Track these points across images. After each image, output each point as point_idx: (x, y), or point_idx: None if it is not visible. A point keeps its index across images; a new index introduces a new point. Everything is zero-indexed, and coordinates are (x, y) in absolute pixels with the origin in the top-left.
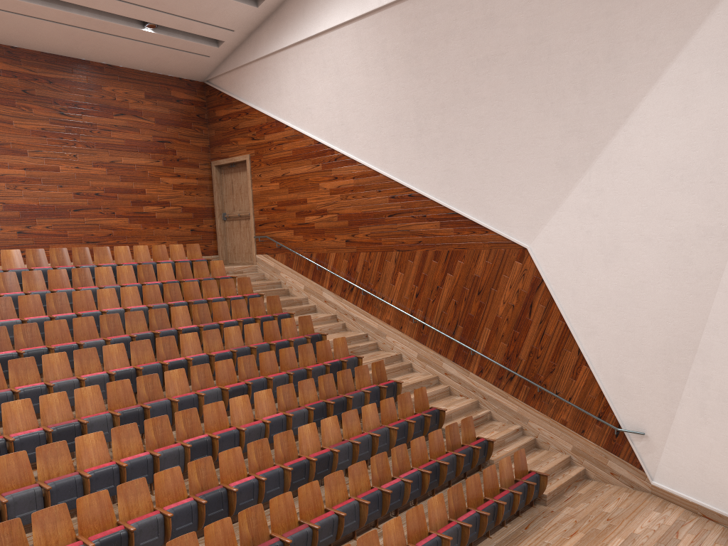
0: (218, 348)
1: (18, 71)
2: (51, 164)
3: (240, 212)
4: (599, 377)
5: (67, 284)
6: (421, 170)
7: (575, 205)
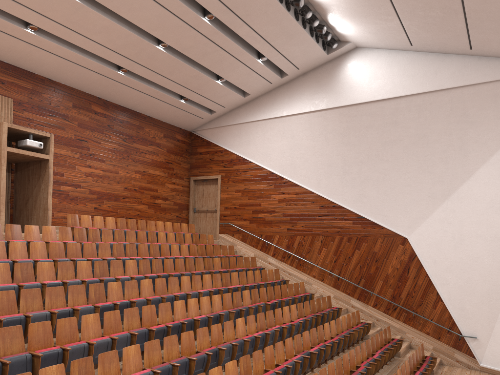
0: (244, 283)
1: (107, 114)
2: (115, 169)
3: (207, 208)
4: (449, 308)
5: (145, 240)
6: (343, 193)
7: (438, 217)
